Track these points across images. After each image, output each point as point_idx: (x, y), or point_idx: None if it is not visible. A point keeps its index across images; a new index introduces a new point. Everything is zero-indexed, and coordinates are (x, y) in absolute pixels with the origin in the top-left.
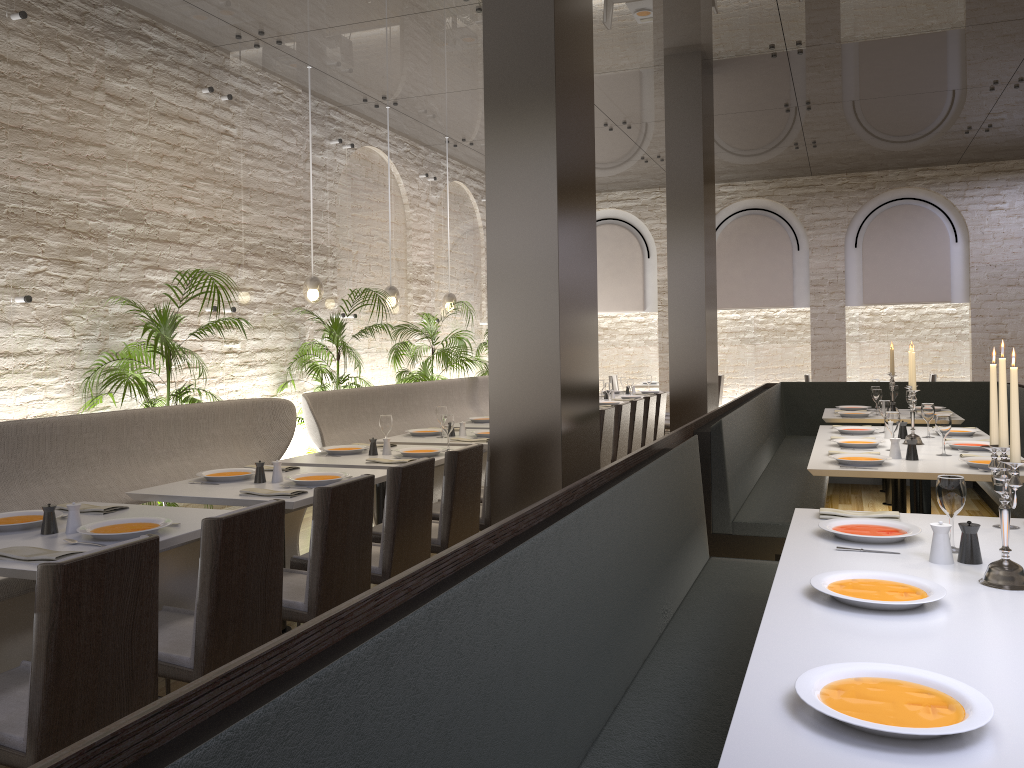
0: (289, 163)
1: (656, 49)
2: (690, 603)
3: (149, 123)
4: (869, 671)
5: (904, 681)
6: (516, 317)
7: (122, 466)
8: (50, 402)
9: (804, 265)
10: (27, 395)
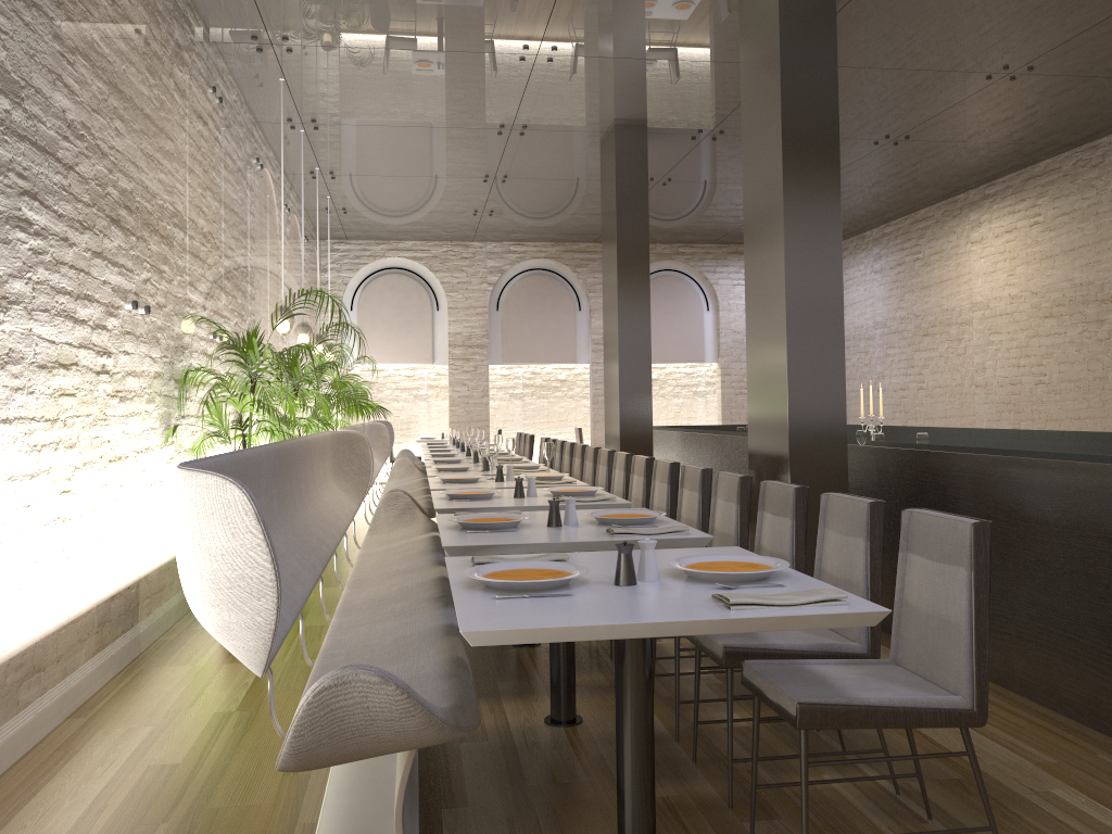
0: (240, 179)
1: (615, 118)
2: None
3: (191, 120)
4: None
5: None
6: (810, 341)
7: (317, 495)
8: (154, 432)
9: (585, 324)
10: (145, 422)
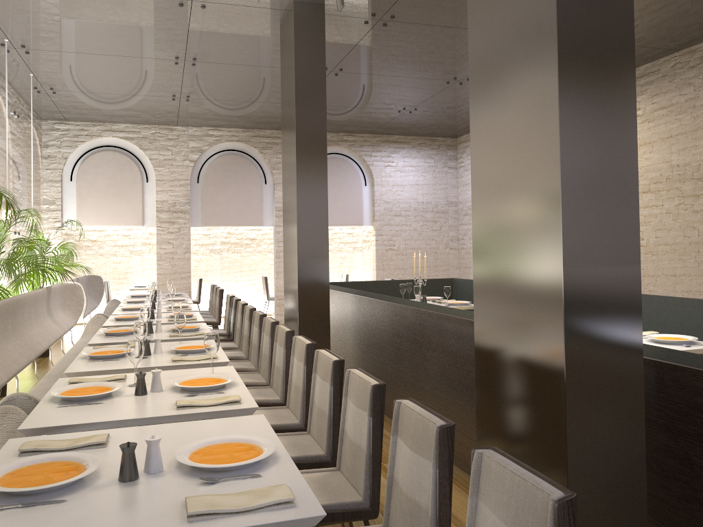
0: None
1: None
2: None
3: None
4: None
5: None
6: (594, 214)
7: None
8: None
9: (270, 195)
10: None
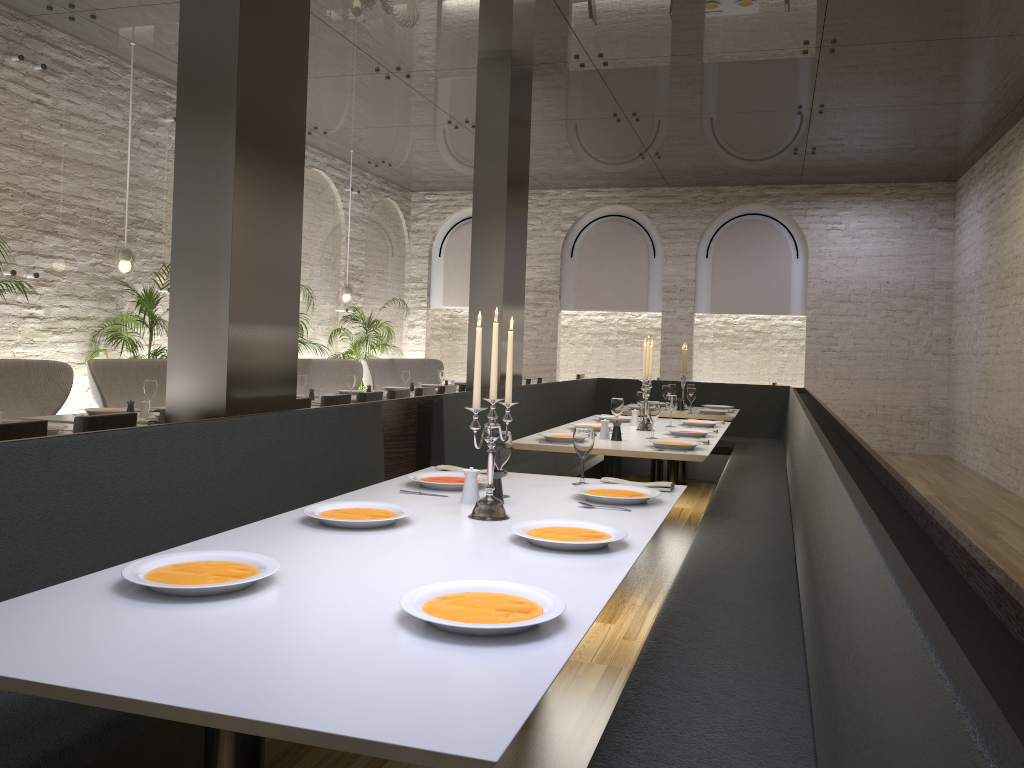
0: (112, 136)
1: (468, 51)
2: None
3: None
4: (224, 556)
5: (244, 563)
6: (194, 281)
7: None
8: None
9: (659, 272)
10: None
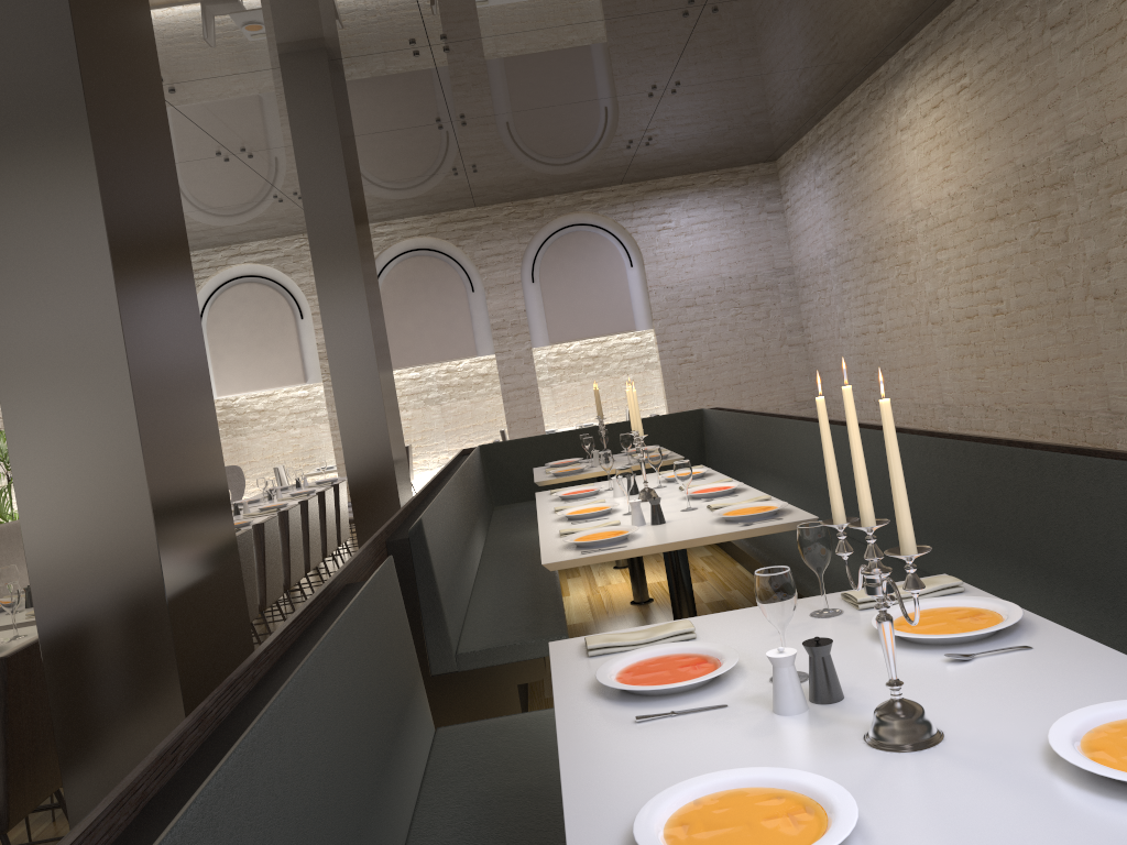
0: None
1: (267, 44)
2: (421, 839)
3: None
4: None
5: None
6: (59, 425)
7: None
8: None
9: (482, 308)
10: None
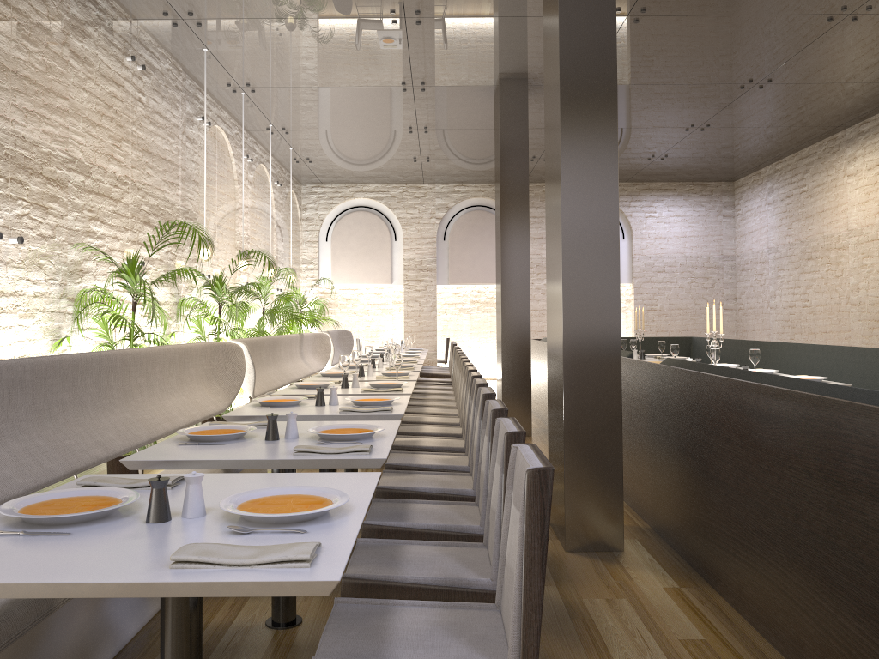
0: (175, 133)
1: (497, 72)
2: None
3: (96, 82)
4: None
5: None
6: (585, 264)
7: (151, 399)
8: (31, 343)
9: None
10: (17, 335)
